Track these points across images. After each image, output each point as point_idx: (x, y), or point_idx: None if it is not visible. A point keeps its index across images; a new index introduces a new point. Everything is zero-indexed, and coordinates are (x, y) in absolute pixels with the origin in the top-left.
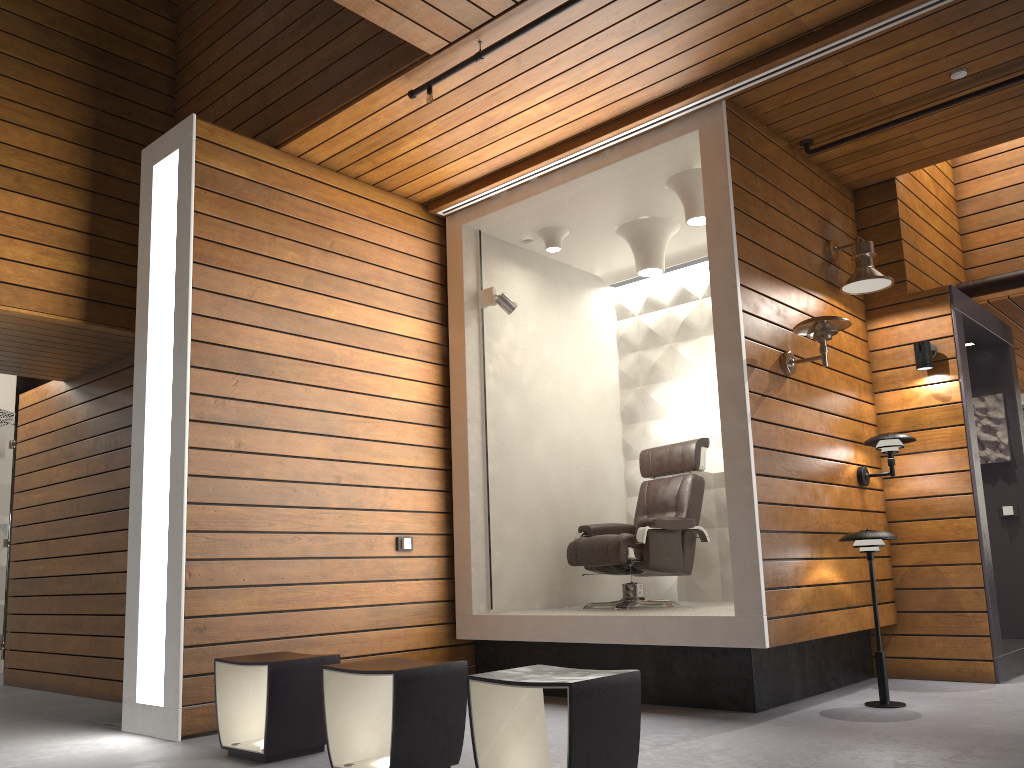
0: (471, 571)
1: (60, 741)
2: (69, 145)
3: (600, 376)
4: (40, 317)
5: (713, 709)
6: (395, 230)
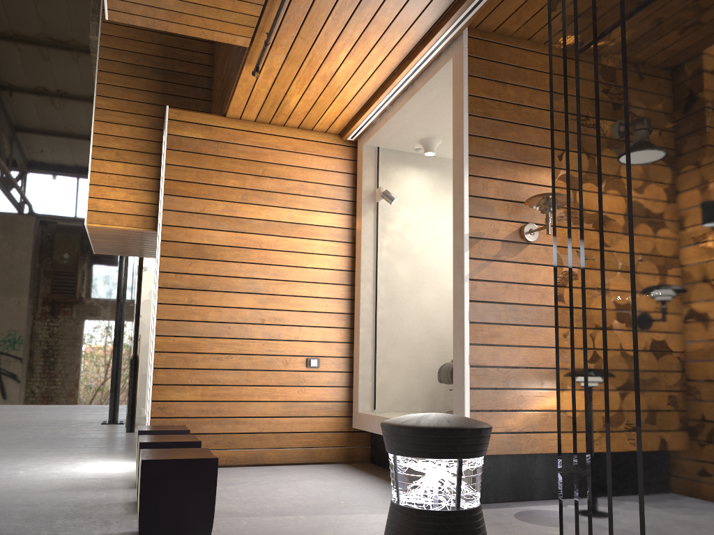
0: (358, 383)
1: (106, 462)
2: (147, 130)
3: None
4: (130, 229)
5: None
6: (316, 155)
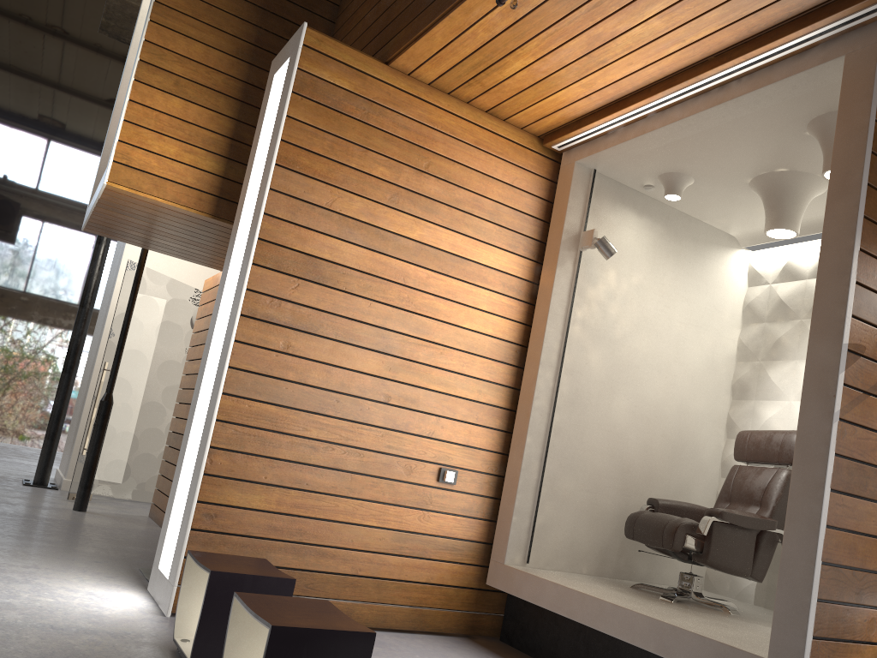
0: (512, 519)
1: (87, 585)
2: (228, 58)
3: (713, 343)
4: (174, 207)
5: None
6: (503, 160)
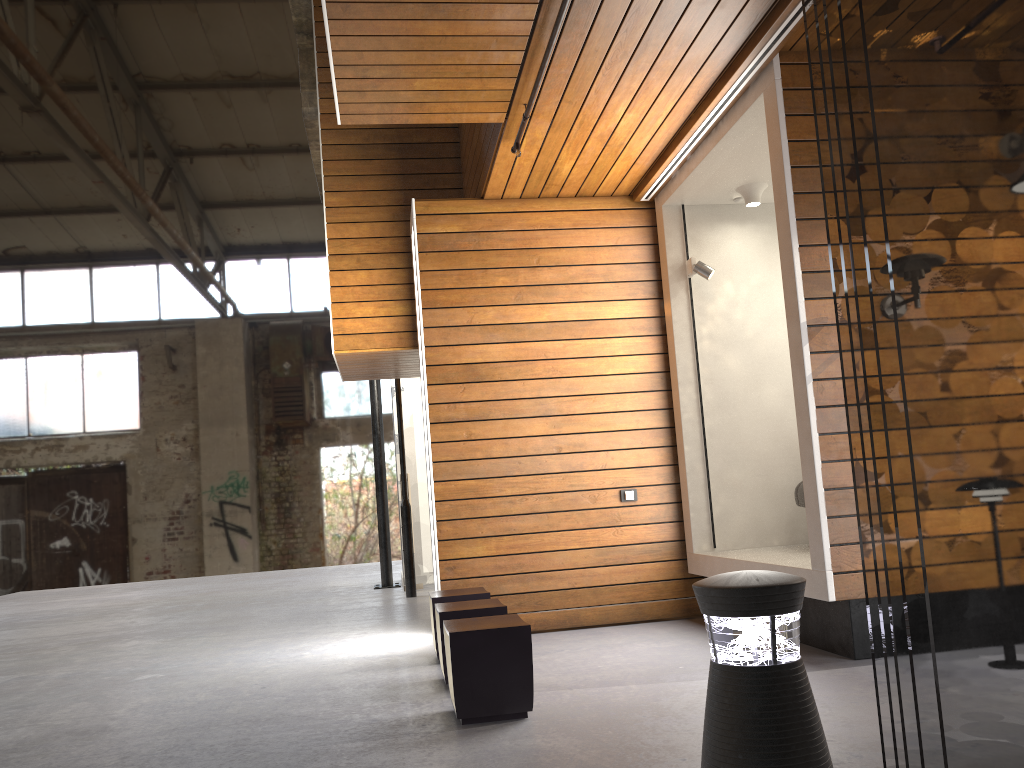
0: (690, 516)
1: (395, 636)
2: (388, 224)
3: None
4: (384, 351)
5: (831, 653)
6: (603, 228)
